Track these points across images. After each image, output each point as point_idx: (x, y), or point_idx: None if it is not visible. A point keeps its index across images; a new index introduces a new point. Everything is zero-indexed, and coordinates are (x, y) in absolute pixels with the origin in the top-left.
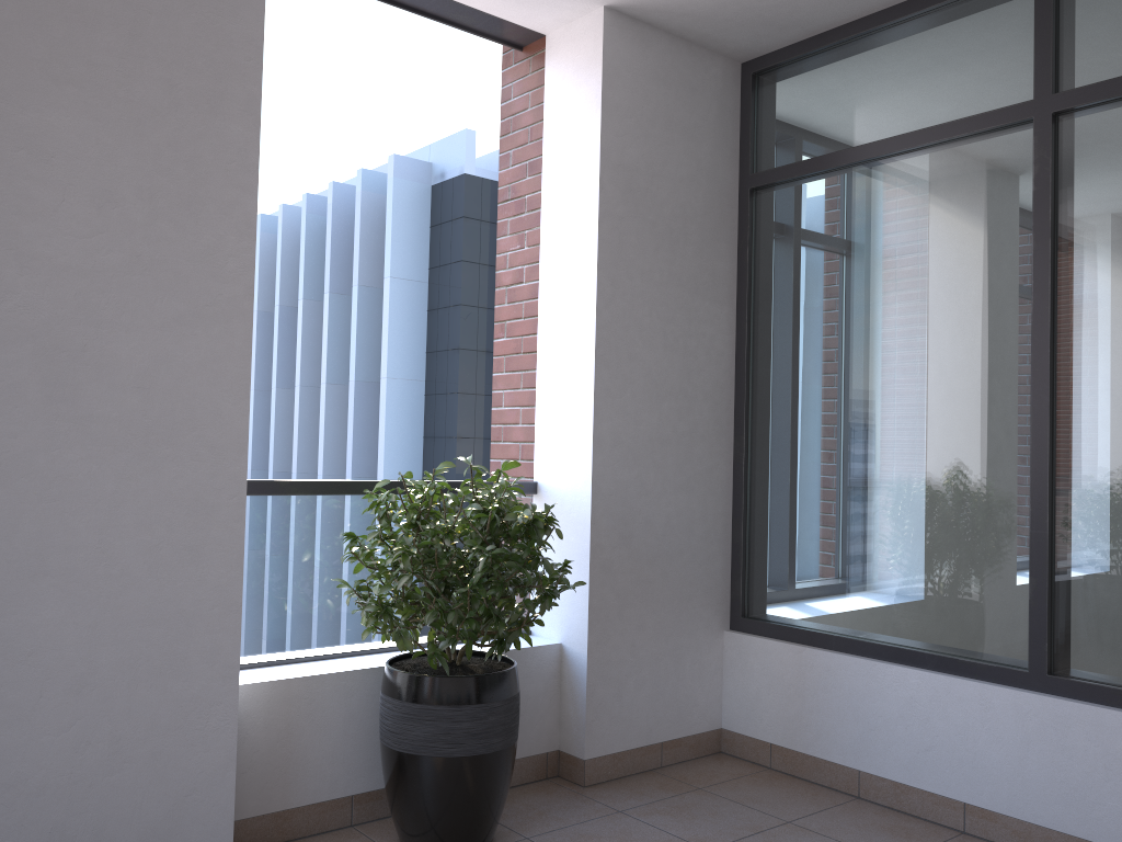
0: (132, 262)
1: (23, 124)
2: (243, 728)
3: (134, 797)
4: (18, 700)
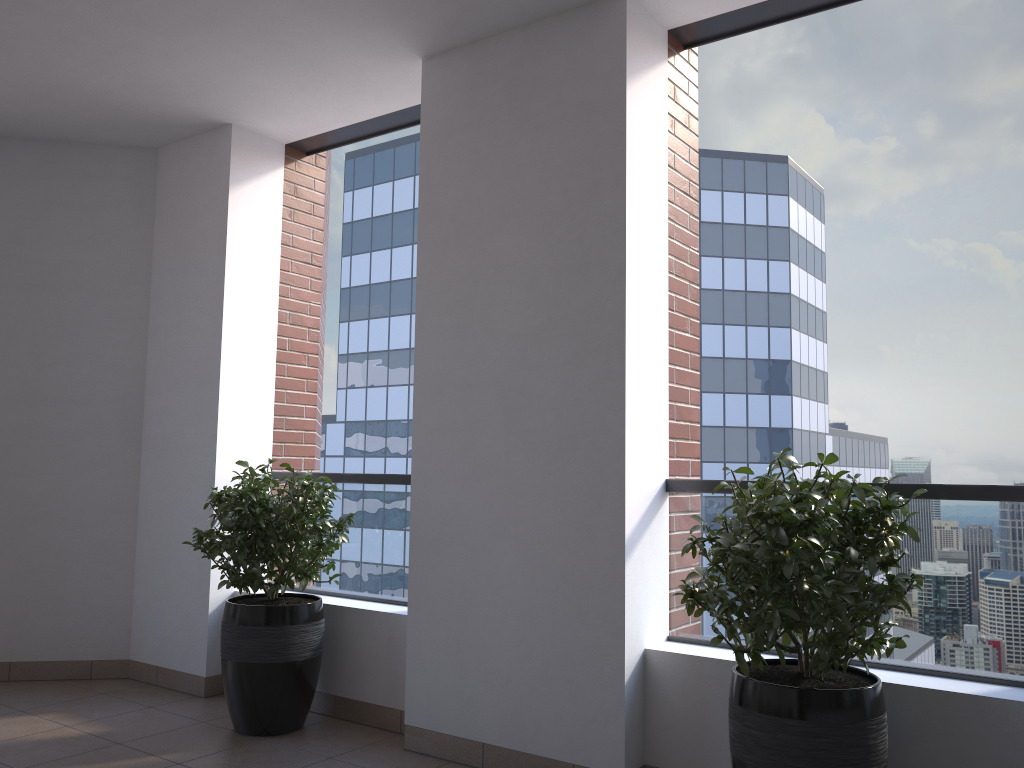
0: (547, 322)
1: (491, 252)
2: (664, 689)
3: (557, 708)
4: (494, 616)
